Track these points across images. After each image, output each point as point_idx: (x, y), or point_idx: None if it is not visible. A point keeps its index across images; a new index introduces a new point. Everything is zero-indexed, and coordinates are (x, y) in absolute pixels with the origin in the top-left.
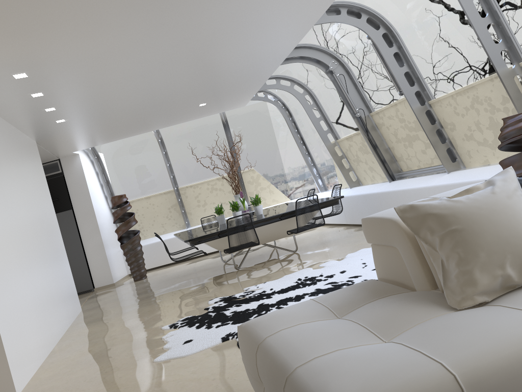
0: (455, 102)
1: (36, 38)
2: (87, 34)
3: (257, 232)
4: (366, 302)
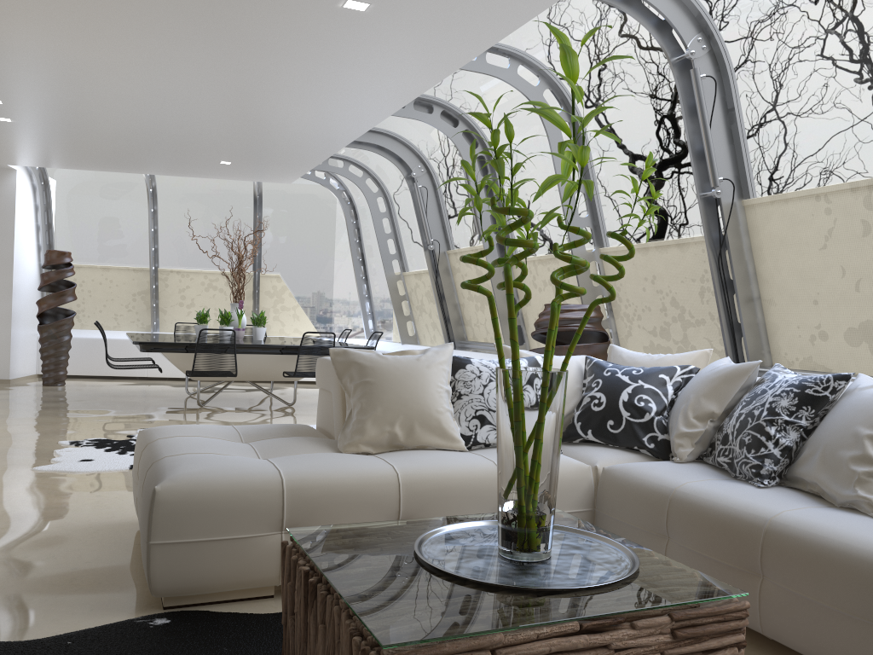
0: (535, 270)
1: (8, 22)
2: (78, 38)
3: (242, 361)
4: (278, 436)
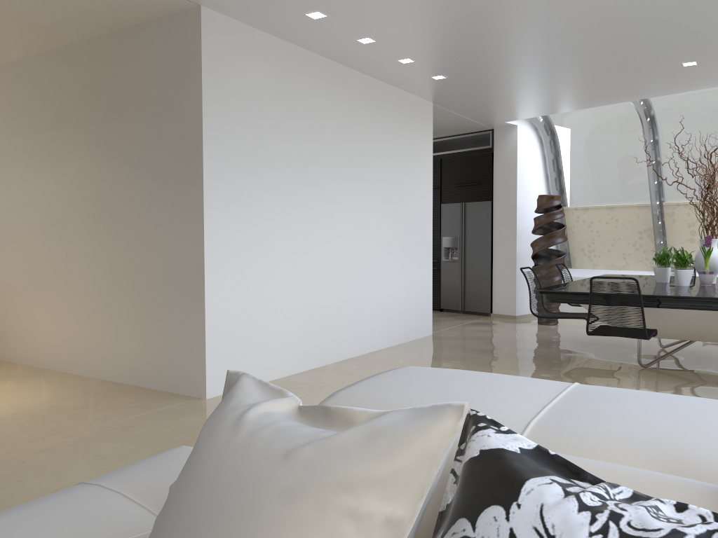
0: None
1: None
2: None
3: (681, 317)
4: None
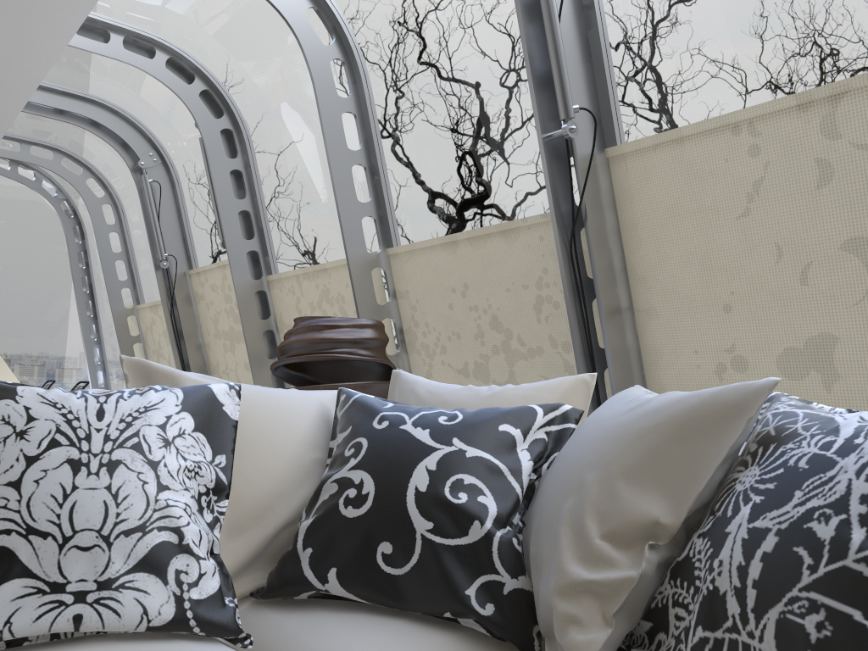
0: (300, 289)
1: None
2: None
3: None
4: None
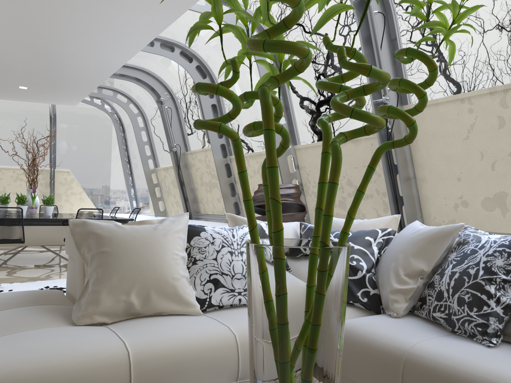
0: (248, 163)
1: None
2: None
3: (32, 231)
4: (18, 306)
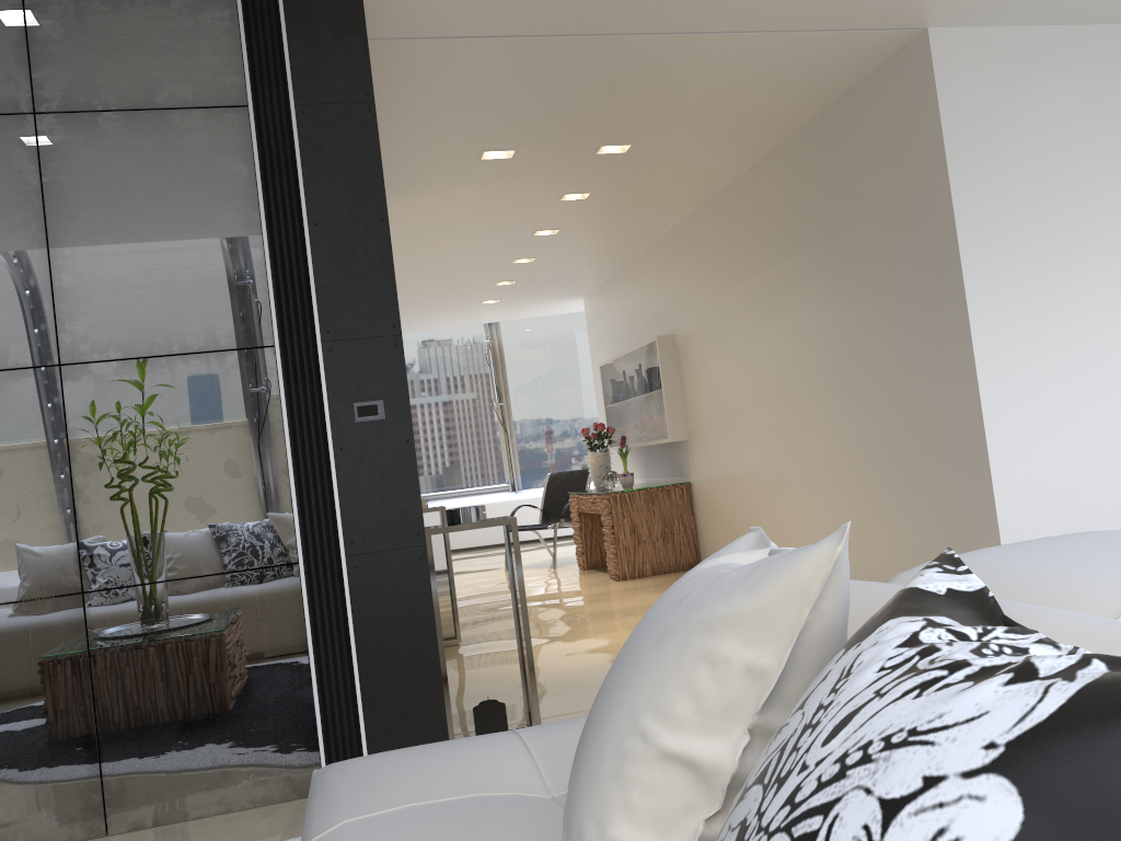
0: None
1: None
2: None
3: None
4: None
